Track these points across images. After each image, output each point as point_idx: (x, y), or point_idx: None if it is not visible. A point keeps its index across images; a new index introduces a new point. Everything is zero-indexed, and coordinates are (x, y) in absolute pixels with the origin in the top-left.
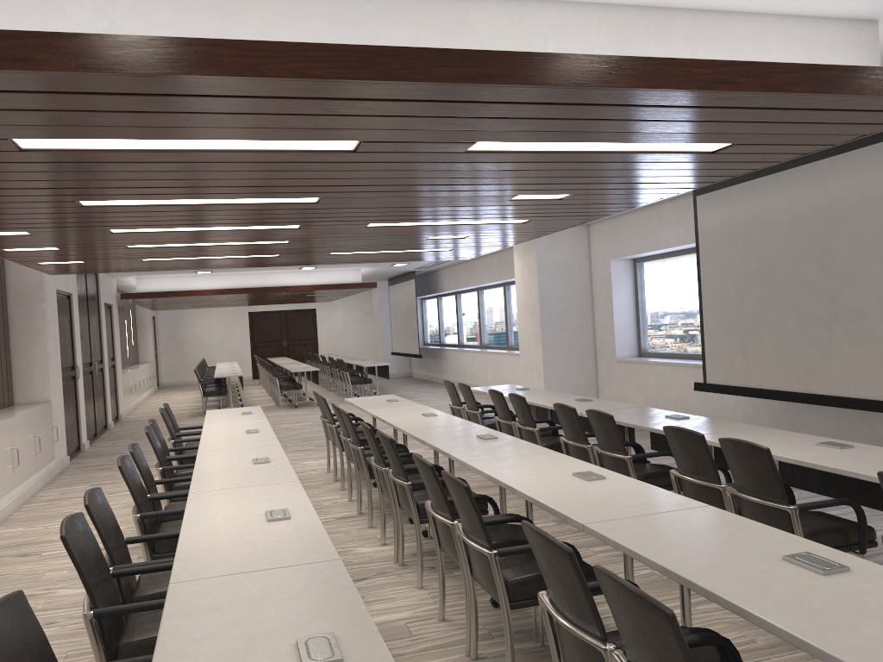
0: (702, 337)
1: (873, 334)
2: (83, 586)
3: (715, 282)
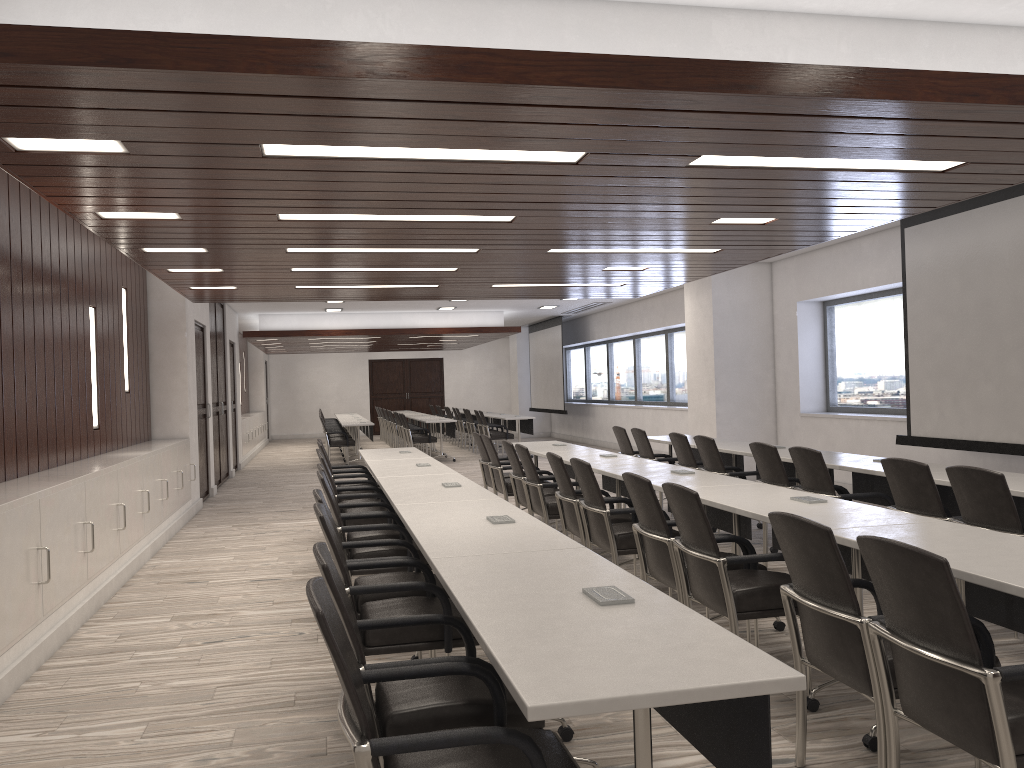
0: (907, 385)
1: None
2: (263, 609)
3: (924, 323)
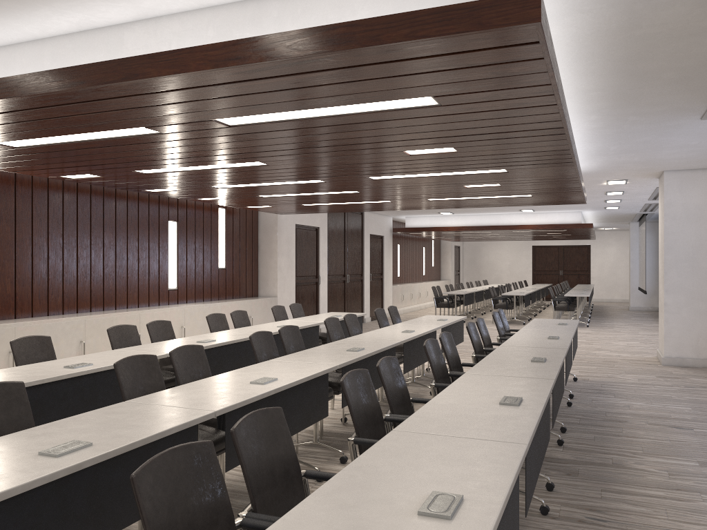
0: None
1: None
2: None
3: None
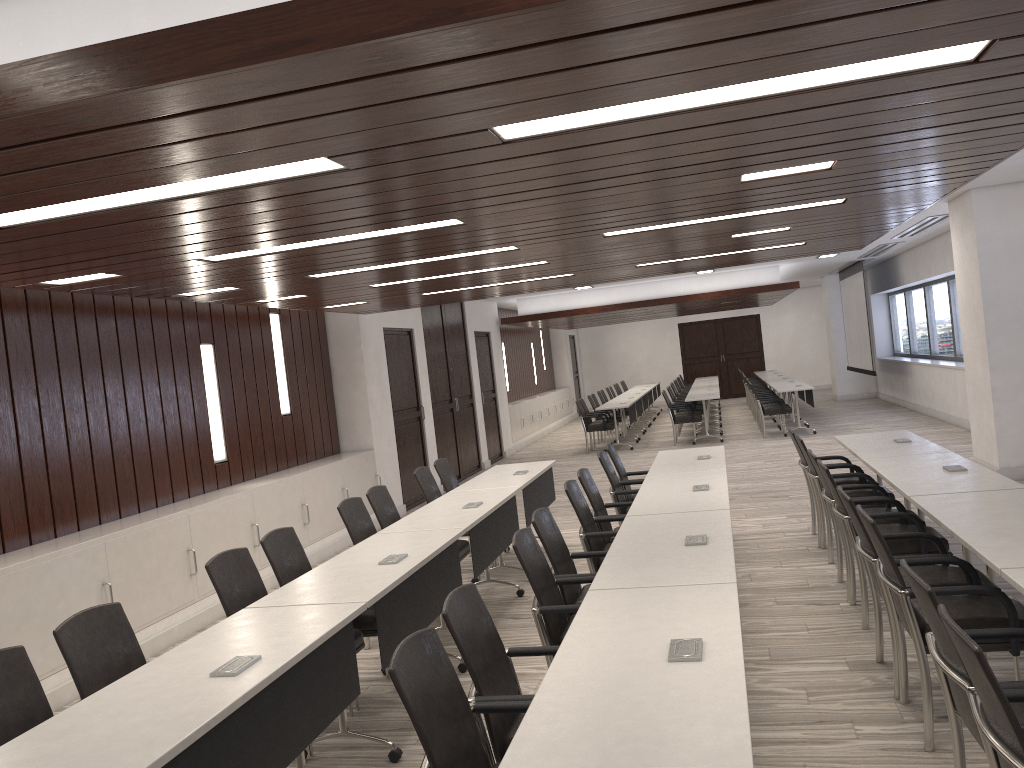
0: None
1: None
2: None
3: None
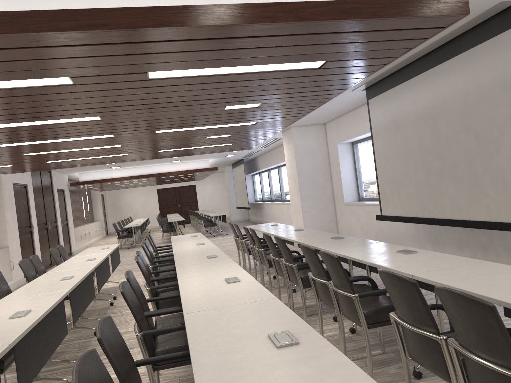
0: (378, 187)
1: (463, 178)
2: None
3: (381, 152)
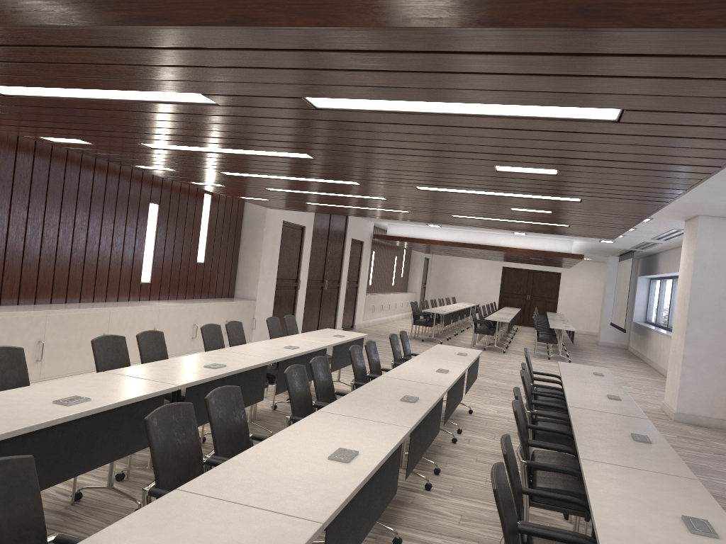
0: None
1: None
2: None
3: None
